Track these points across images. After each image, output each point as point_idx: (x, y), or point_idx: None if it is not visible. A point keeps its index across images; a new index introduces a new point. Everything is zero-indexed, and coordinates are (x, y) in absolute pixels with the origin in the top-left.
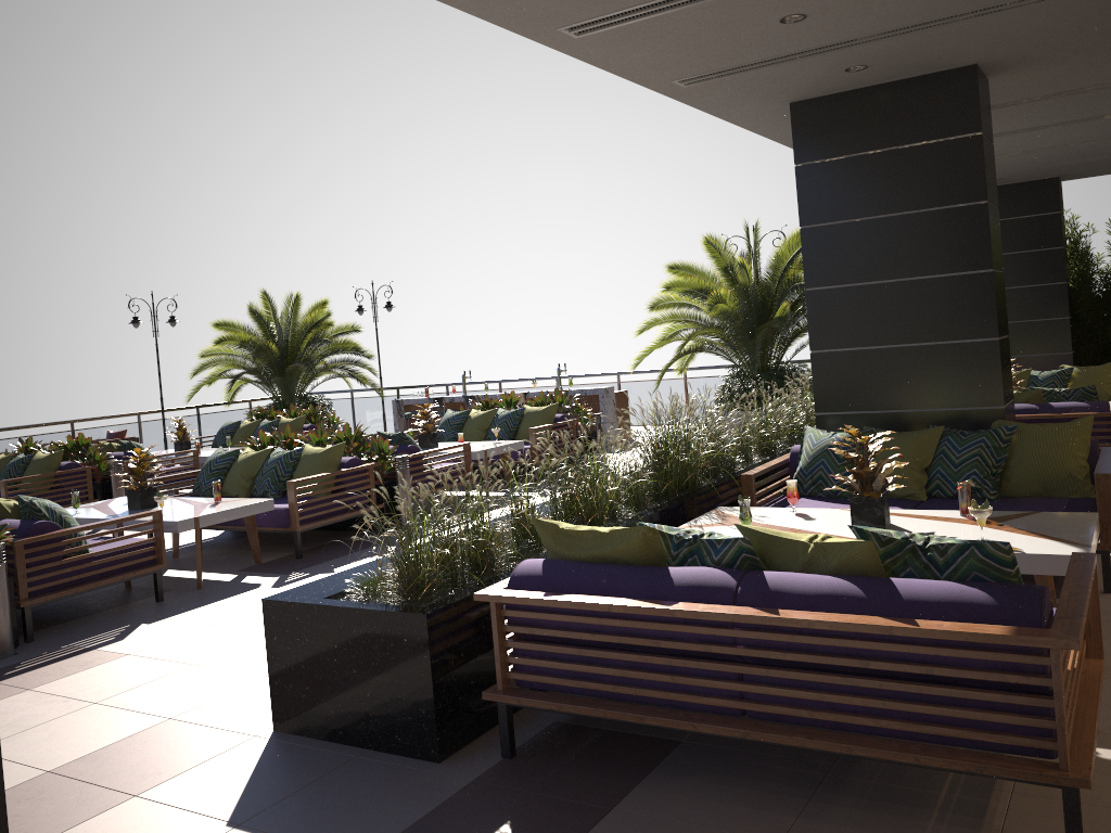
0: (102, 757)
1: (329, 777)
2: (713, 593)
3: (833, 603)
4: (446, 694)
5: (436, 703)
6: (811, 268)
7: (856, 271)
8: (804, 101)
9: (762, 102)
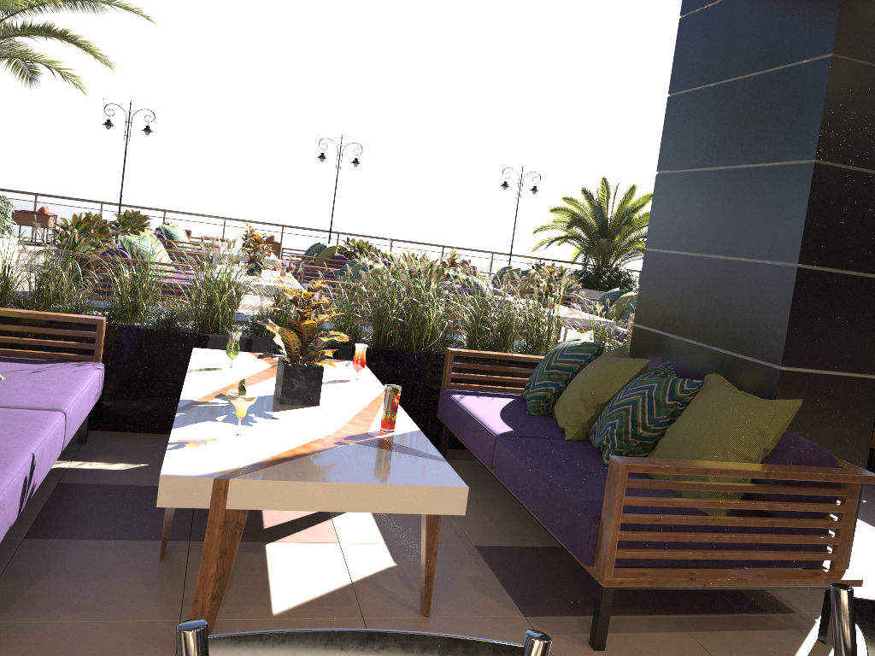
0: None
1: None
2: None
3: None
4: None
5: None
6: (665, 146)
7: (696, 153)
8: None
9: None
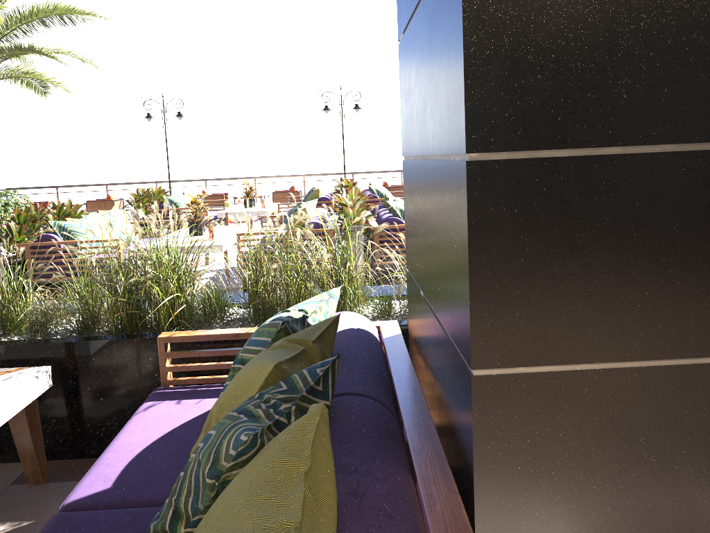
0: None
1: None
2: None
3: None
4: None
5: None
6: (398, 0)
7: None
8: None
9: None
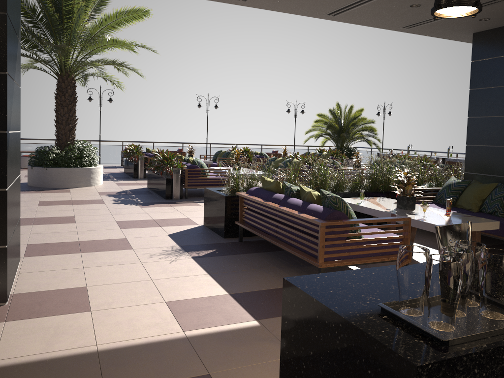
0: (165, 220)
1: (198, 234)
2: (276, 200)
3: (294, 207)
4: (229, 220)
5: (225, 221)
6: (471, 108)
7: (488, 111)
8: (478, 32)
9: (459, 33)
